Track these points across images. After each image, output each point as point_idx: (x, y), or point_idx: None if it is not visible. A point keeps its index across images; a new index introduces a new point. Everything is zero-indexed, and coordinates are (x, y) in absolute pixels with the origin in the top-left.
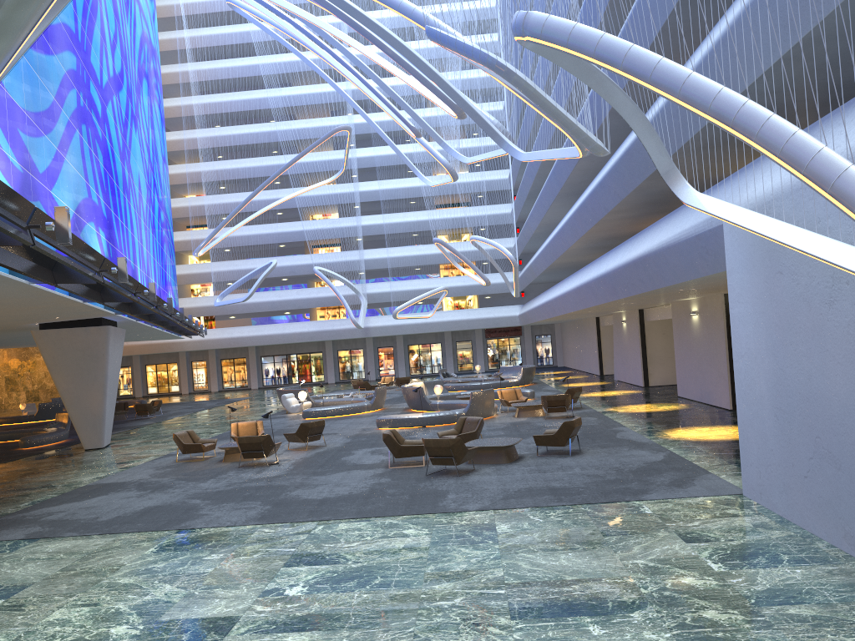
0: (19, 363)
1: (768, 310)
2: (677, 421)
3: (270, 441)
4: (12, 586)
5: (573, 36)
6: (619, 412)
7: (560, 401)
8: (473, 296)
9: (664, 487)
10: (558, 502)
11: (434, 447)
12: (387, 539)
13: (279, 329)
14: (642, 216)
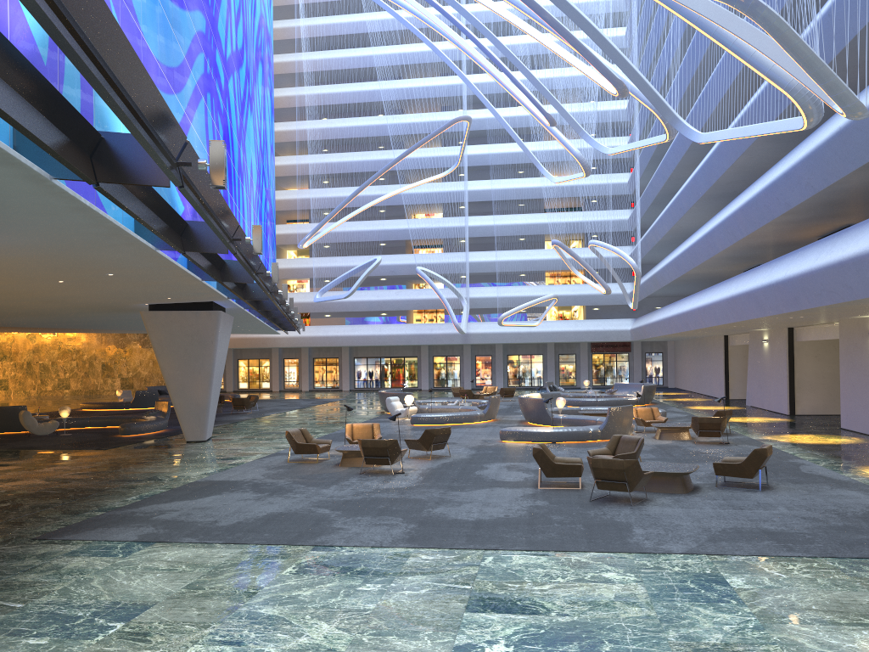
0: (116, 350)
1: None
2: (865, 457)
3: (396, 446)
4: (131, 604)
5: None
6: (781, 442)
7: (715, 425)
8: (578, 307)
9: None
10: (788, 551)
11: (603, 469)
12: (586, 584)
13: (375, 330)
14: (809, 220)
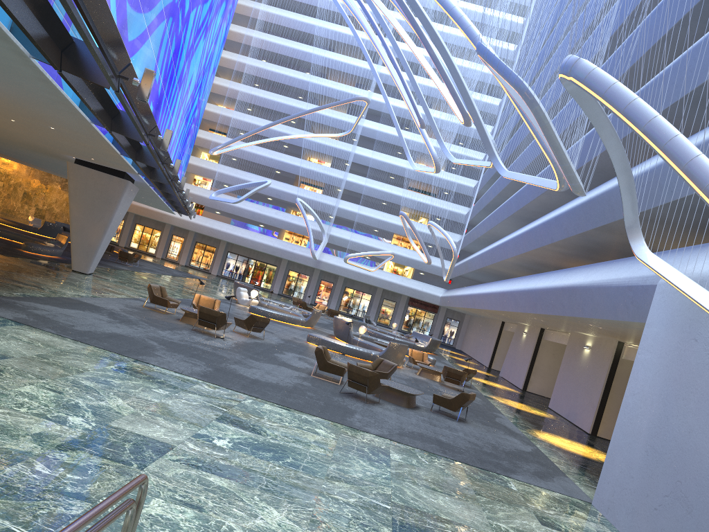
0: (39, 184)
1: (672, 366)
2: (545, 426)
3: (224, 318)
4: None
5: (611, 90)
6: (499, 402)
7: (457, 376)
8: (410, 268)
9: (529, 473)
10: (442, 453)
11: (355, 373)
12: (301, 430)
13: (251, 235)
14: (574, 256)
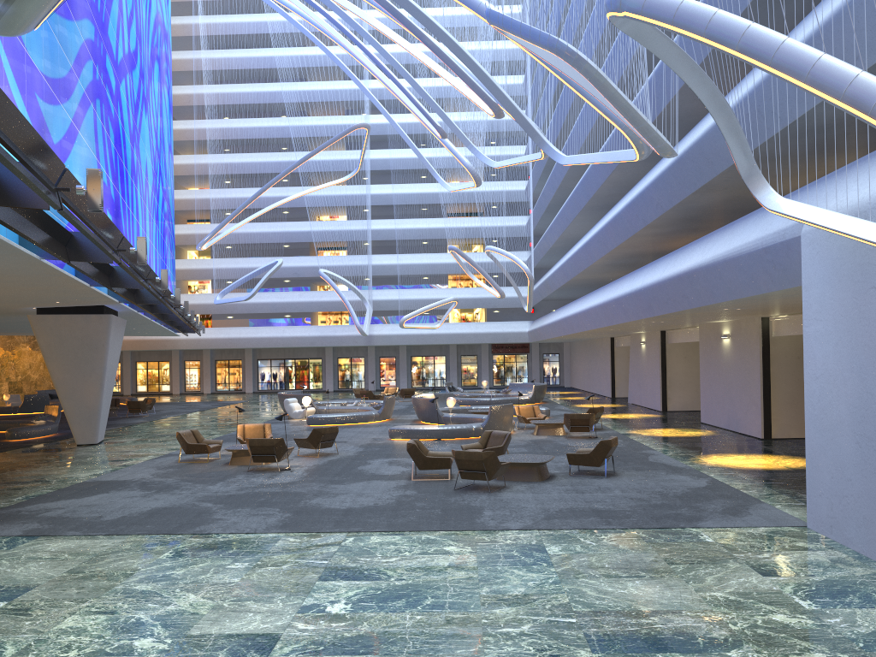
0: (3, 352)
1: (856, 329)
2: (709, 447)
3: (283, 445)
4: (14, 587)
5: (680, 12)
6: (643, 435)
7: (584, 421)
8: (480, 310)
9: (718, 514)
10: (606, 524)
11: (465, 460)
12: (428, 556)
13: (279, 332)
14: (673, 233)
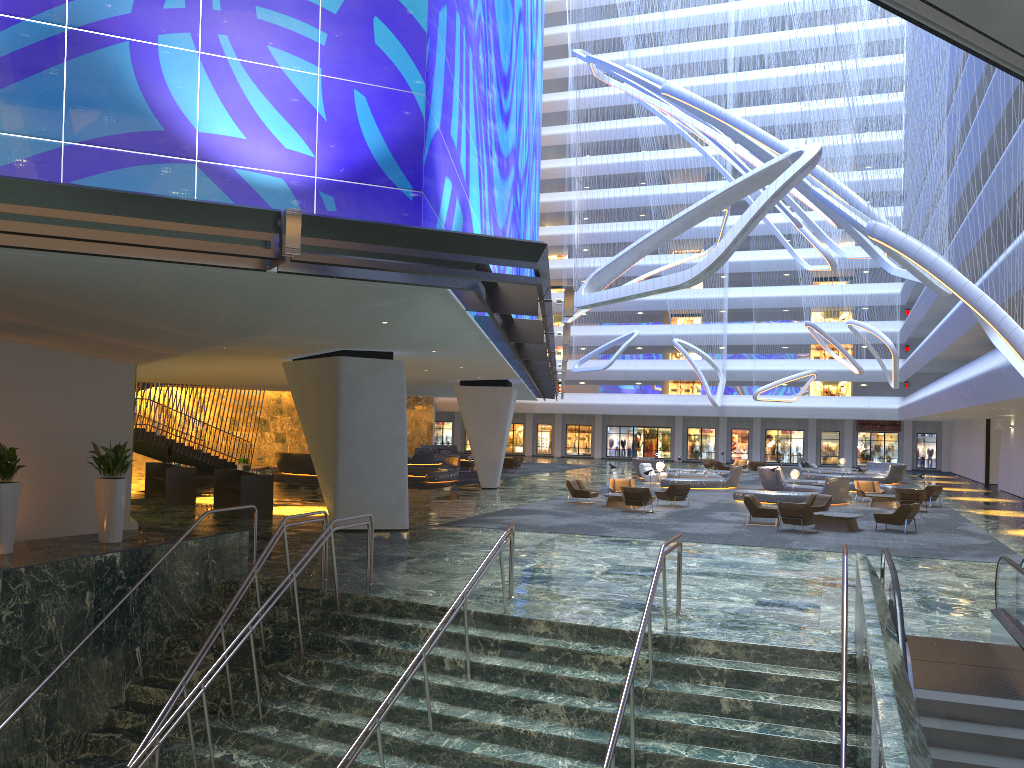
0: None
1: None
2: None
3: (648, 493)
4: (517, 545)
5: (902, 245)
6: (975, 513)
7: (914, 495)
8: (846, 382)
9: (969, 555)
10: (877, 553)
11: (786, 509)
12: (747, 554)
13: (629, 399)
14: None
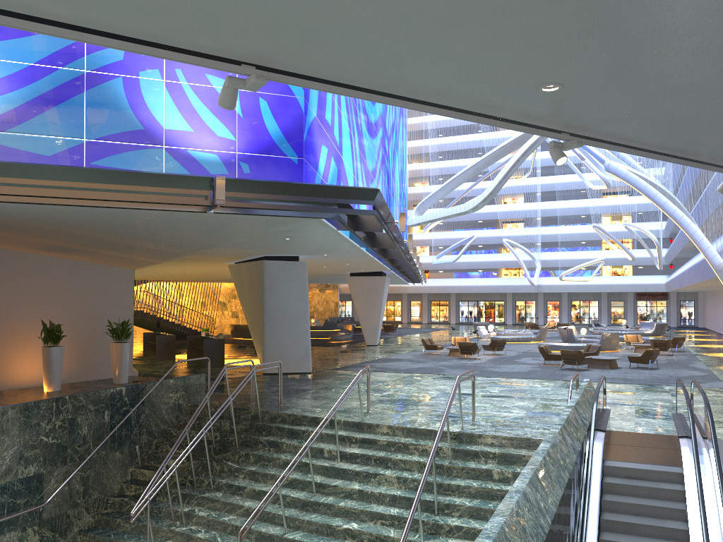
0: None
1: None
2: None
3: (475, 346)
4: (381, 381)
5: (626, 176)
6: (707, 355)
7: (663, 344)
8: (628, 266)
9: (687, 383)
10: (624, 382)
11: (566, 354)
12: (534, 384)
13: (473, 282)
14: None
